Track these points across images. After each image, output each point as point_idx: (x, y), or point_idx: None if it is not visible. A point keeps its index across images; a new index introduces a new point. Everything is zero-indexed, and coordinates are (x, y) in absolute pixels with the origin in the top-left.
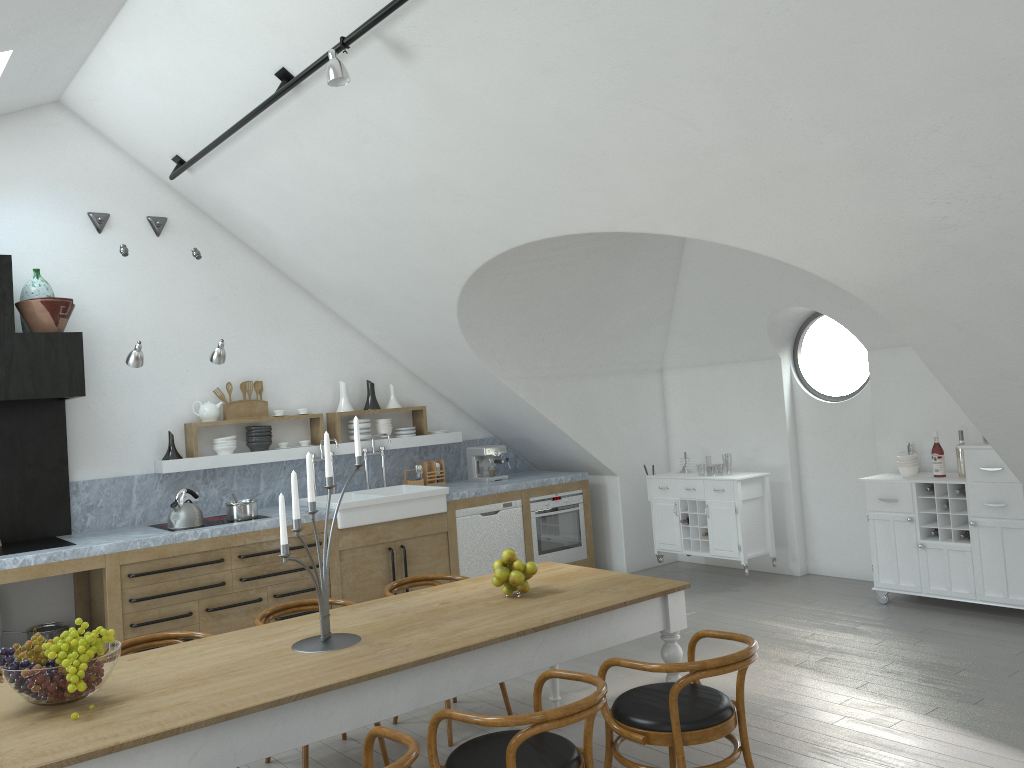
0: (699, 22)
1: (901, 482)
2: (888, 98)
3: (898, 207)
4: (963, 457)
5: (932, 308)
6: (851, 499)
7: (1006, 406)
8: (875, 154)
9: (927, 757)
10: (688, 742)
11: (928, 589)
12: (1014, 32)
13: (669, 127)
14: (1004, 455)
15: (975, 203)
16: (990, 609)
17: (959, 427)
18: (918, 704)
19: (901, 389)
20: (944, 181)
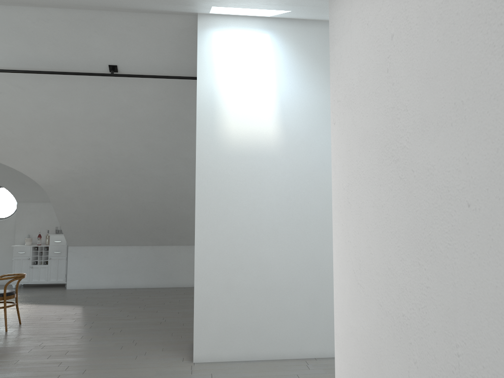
0: (29, 110)
1: (27, 246)
2: (70, 141)
3: (63, 165)
4: (48, 238)
5: (61, 192)
6: (1, 255)
7: (71, 221)
8: (62, 152)
9: (51, 309)
10: (7, 299)
11: (32, 281)
12: (101, 138)
13: (4, 129)
14: (66, 236)
15: (82, 169)
16: (49, 286)
17: (46, 229)
18: (42, 303)
19: (28, 216)
20: (76, 162)
